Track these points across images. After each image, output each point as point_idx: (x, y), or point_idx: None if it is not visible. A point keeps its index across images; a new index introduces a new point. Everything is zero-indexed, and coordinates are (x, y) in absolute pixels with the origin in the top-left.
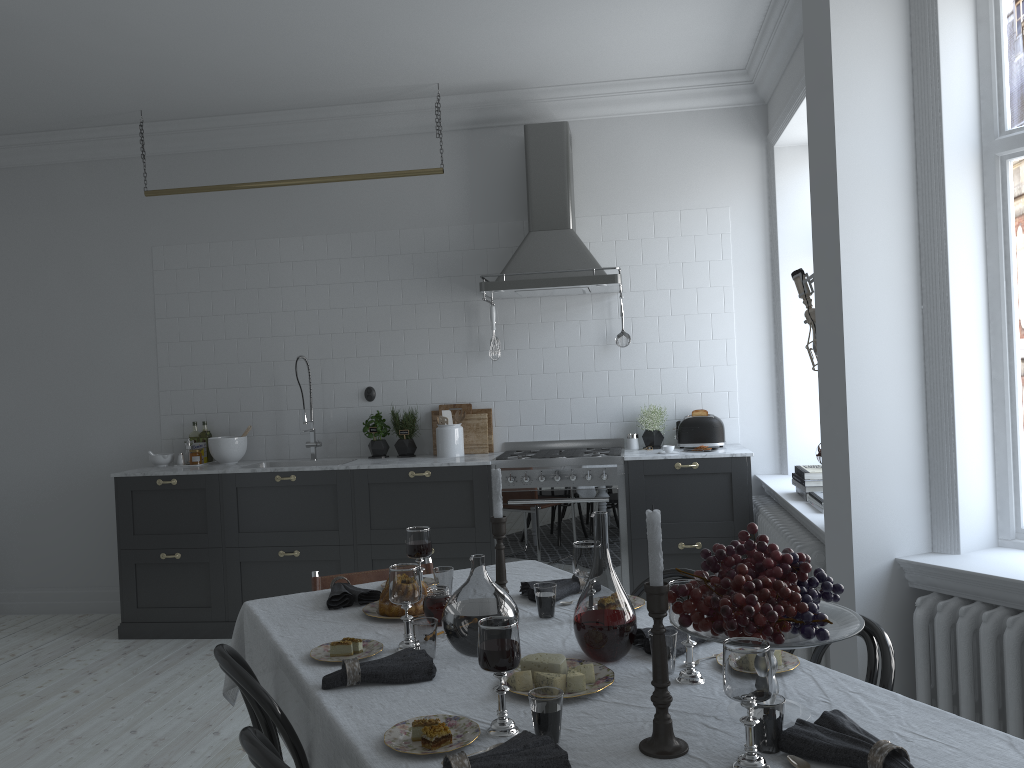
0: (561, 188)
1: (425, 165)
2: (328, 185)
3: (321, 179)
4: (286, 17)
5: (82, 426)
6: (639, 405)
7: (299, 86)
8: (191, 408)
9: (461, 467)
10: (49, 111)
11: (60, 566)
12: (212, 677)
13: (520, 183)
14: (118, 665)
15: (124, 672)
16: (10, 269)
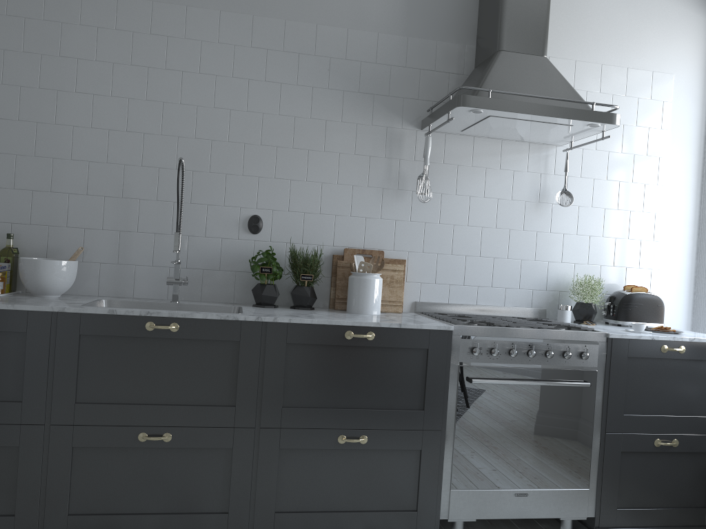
0: (541, 6)
1: None
2: None
3: None
4: None
5: None
6: (564, 274)
7: None
8: None
9: (415, 331)
10: None
11: None
12: None
13: (467, 0)
14: None
15: None
16: None
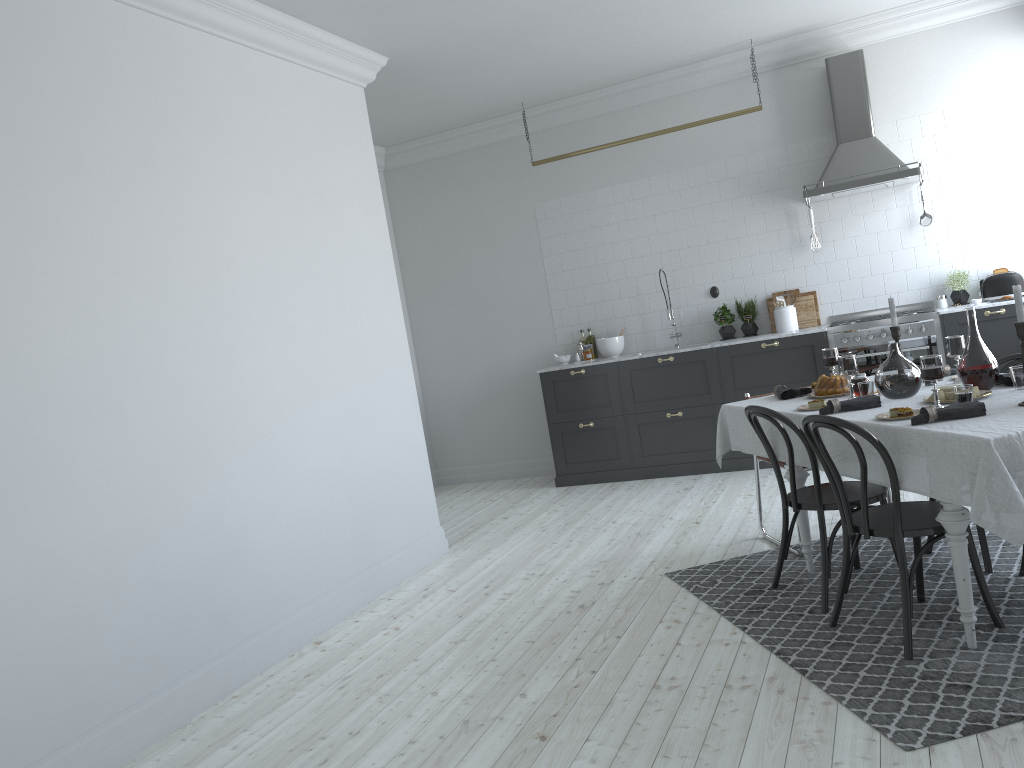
0: (862, 105)
1: (741, 105)
2: (663, 134)
3: (664, 131)
4: (652, 20)
5: (498, 343)
6: (944, 272)
7: (643, 63)
8: (576, 320)
9: (802, 335)
10: (459, 116)
11: (494, 446)
12: (642, 497)
13: (822, 106)
14: (570, 498)
15: (578, 500)
16: (433, 236)
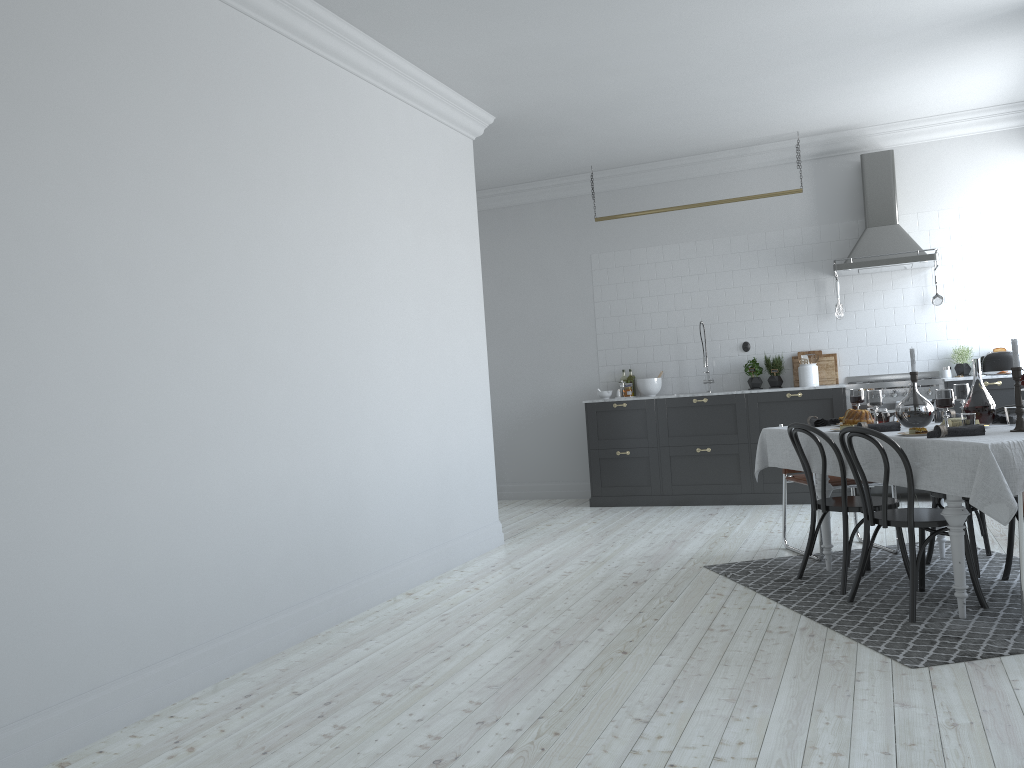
0: (889, 196)
1: (783, 186)
2: (712, 205)
3: (715, 202)
4: (719, 108)
5: (545, 375)
6: (950, 347)
7: (702, 142)
8: (619, 361)
9: (823, 389)
10: (534, 171)
11: (533, 468)
12: (672, 518)
13: (854, 194)
14: (605, 515)
15: (613, 517)
16: (496, 274)
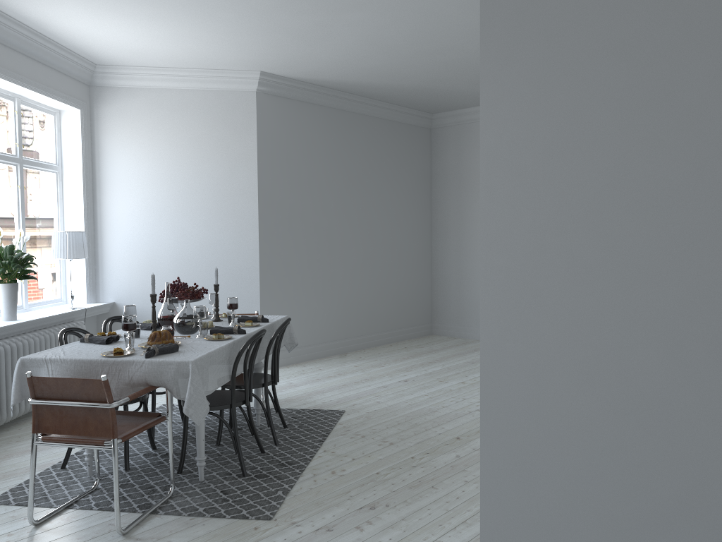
0: None
1: None
2: None
3: None
4: None
5: None
6: None
7: None
8: None
9: None
10: None
11: None
12: None
13: None
14: None
15: None
16: None
